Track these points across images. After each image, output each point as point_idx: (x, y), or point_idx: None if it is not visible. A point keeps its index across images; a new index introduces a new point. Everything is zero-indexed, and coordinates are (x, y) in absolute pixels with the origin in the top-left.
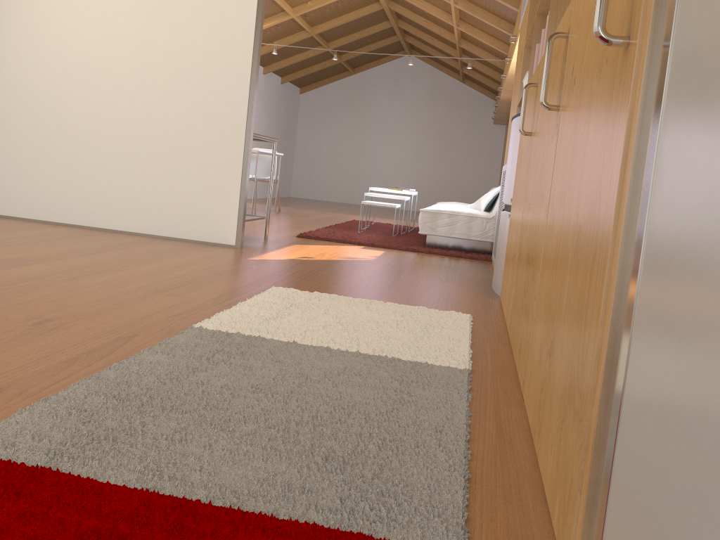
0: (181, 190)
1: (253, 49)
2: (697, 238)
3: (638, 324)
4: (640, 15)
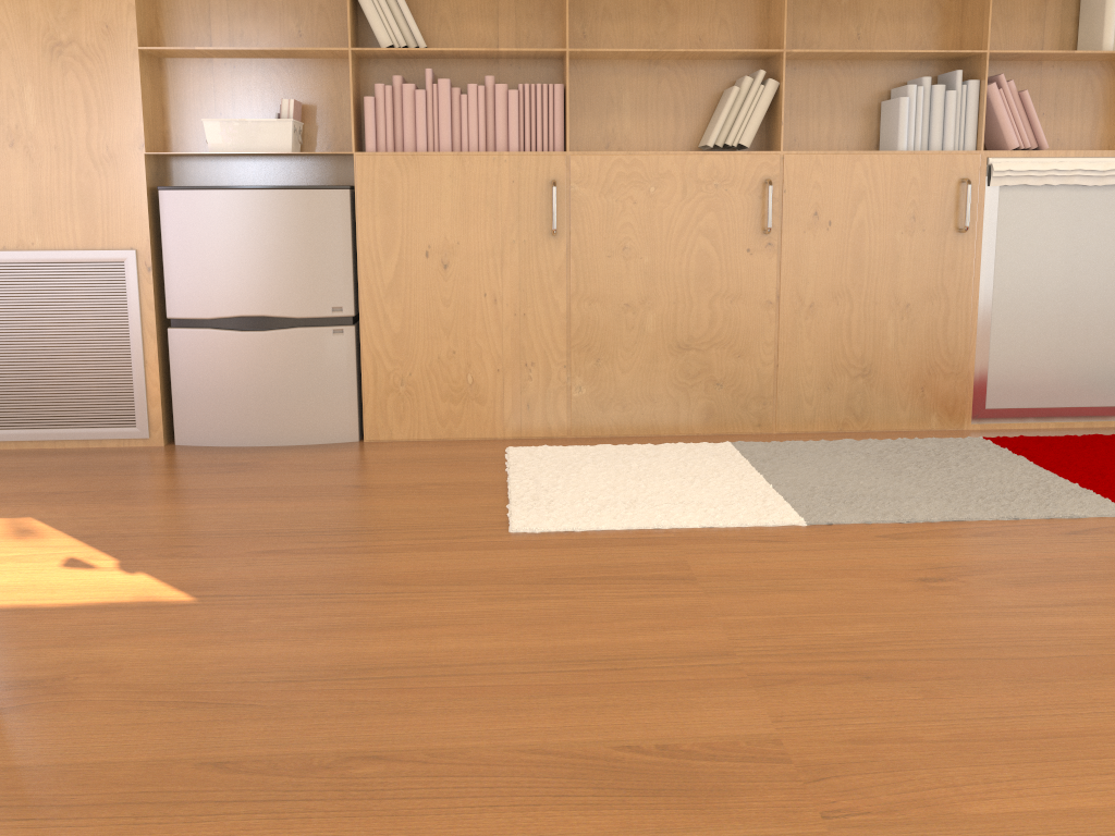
0: None
1: None
2: (1035, 296)
3: (995, 326)
4: (976, 224)
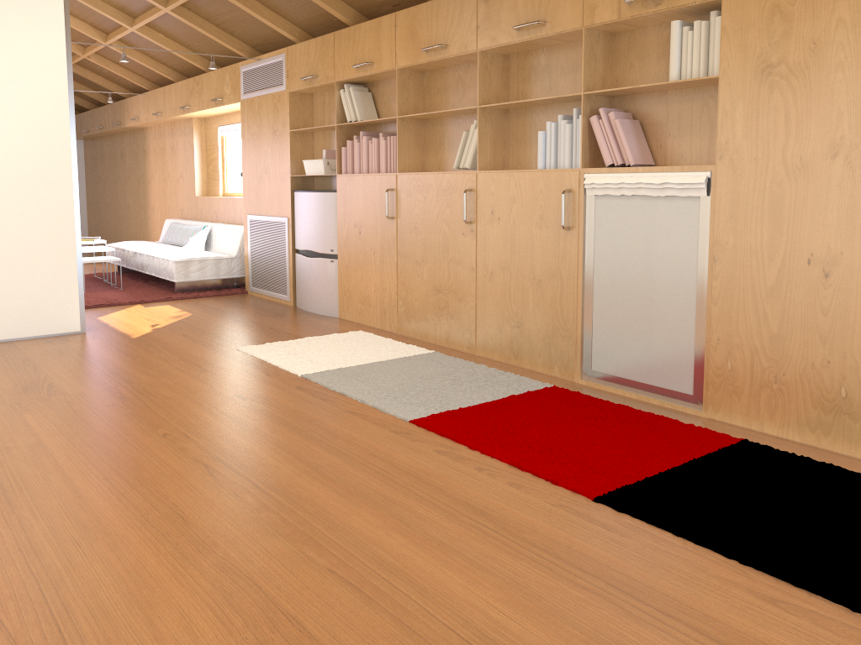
0: (10, 290)
1: (71, 143)
2: (622, 285)
3: (596, 305)
4: (577, 224)
